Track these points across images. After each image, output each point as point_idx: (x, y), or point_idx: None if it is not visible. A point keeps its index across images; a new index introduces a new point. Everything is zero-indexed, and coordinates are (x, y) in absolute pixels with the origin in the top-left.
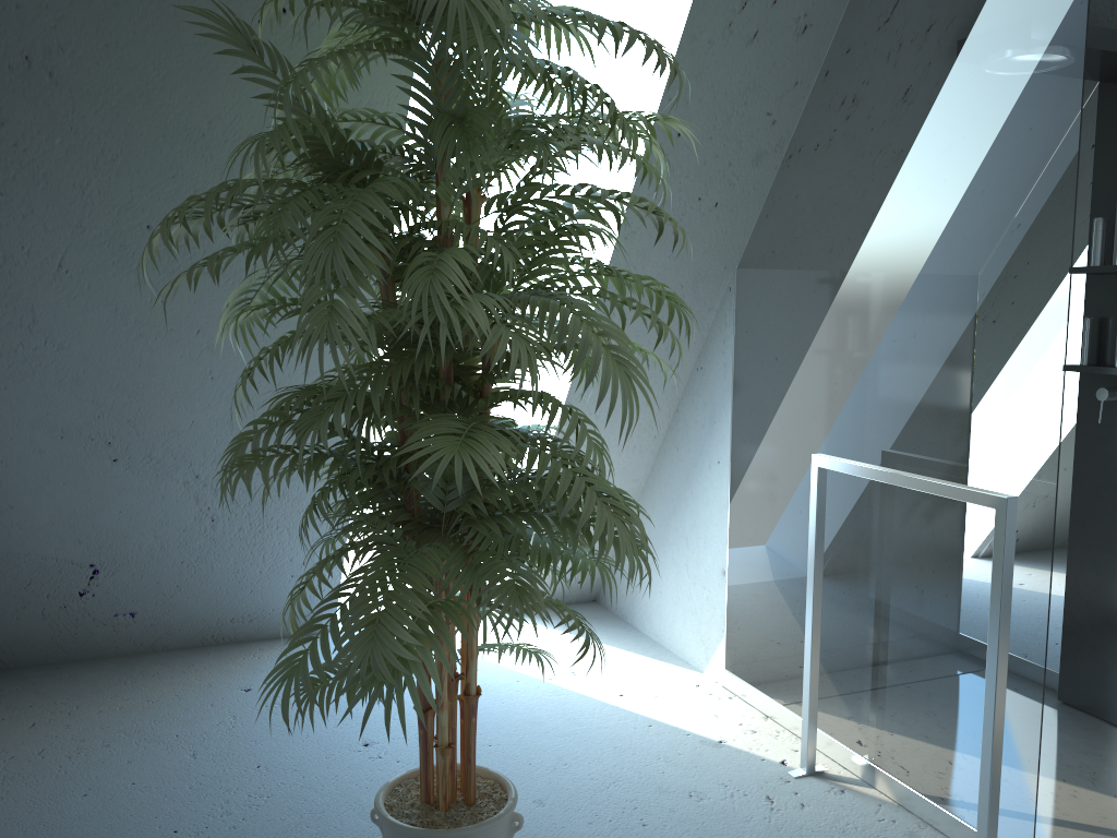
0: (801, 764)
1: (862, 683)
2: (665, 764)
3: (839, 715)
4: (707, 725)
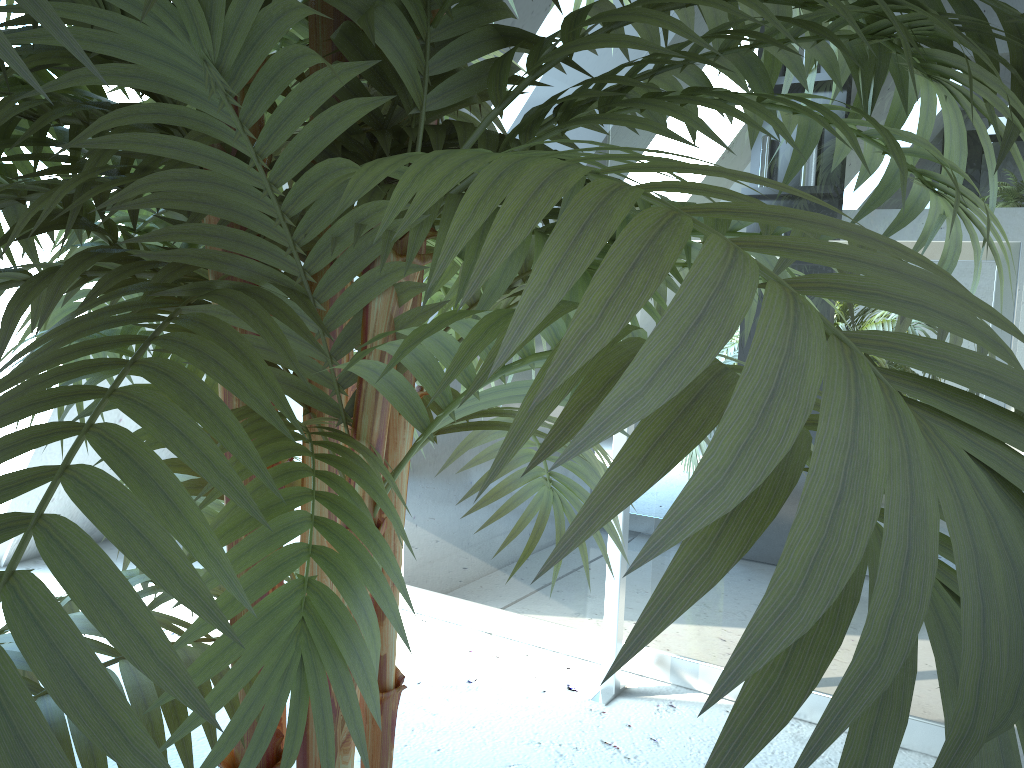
0: (603, 684)
1: (672, 556)
2: (430, 736)
3: (628, 607)
4: (430, 663)
